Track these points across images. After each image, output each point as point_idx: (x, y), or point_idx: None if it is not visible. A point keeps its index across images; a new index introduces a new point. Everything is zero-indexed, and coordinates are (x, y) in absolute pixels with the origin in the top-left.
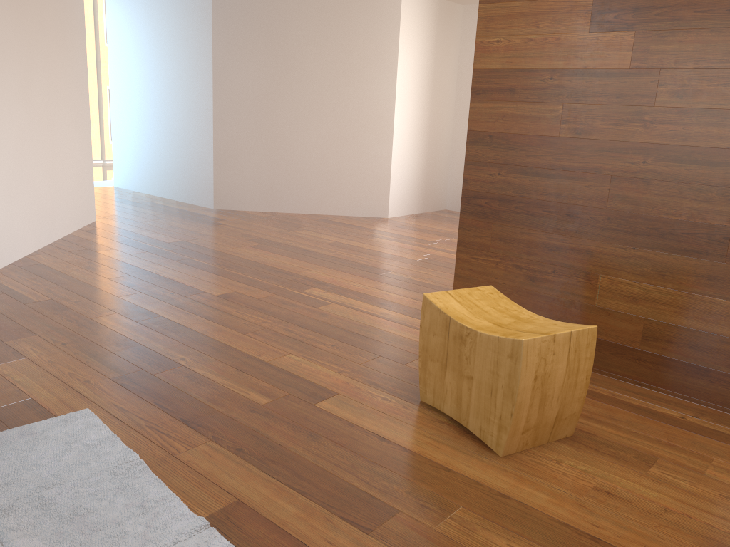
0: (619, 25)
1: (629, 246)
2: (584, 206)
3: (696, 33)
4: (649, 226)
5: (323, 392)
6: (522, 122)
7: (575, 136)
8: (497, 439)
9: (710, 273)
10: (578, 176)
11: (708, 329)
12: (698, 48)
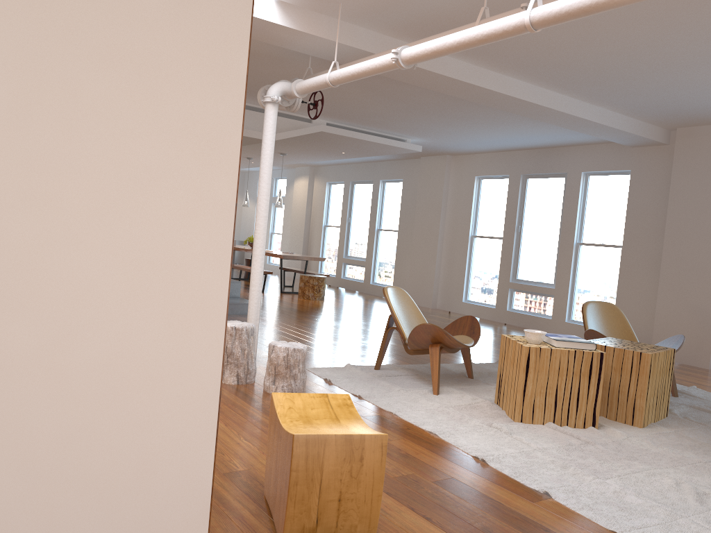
0: None
1: None
2: None
3: None
4: None
5: None
6: None
7: None
8: None
9: None
10: None
11: None
12: None
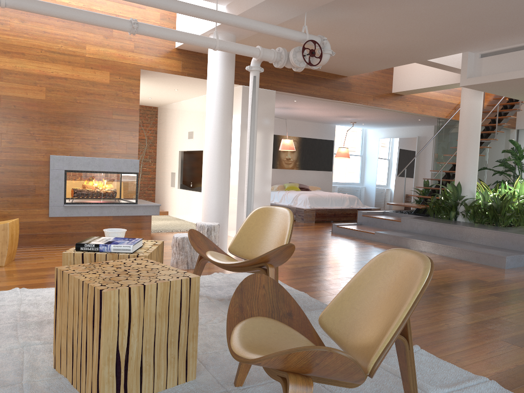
0: None
1: None
2: None
3: (12, 122)
4: (7, 188)
5: None
6: None
7: None
8: (1, 260)
9: (31, 201)
10: None
11: (34, 220)
12: (14, 127)
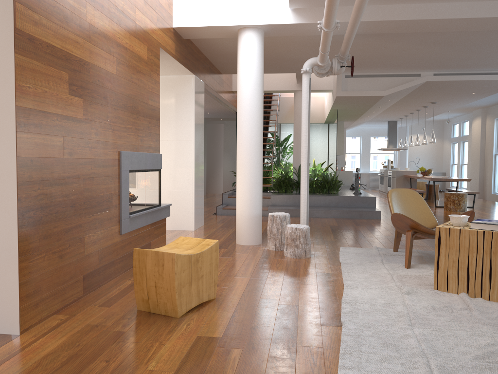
0: (78, 94)
1: (91, 215)
2: (76, 198)
3: (98, 105)
4: (95, 201)
5: (202, 339)
6: (47, 148)
7: (69, 157)
8: (214, 291)
9: (110, 216)
10: (72, 181)
11: (112, 242)
12: (99, 112)
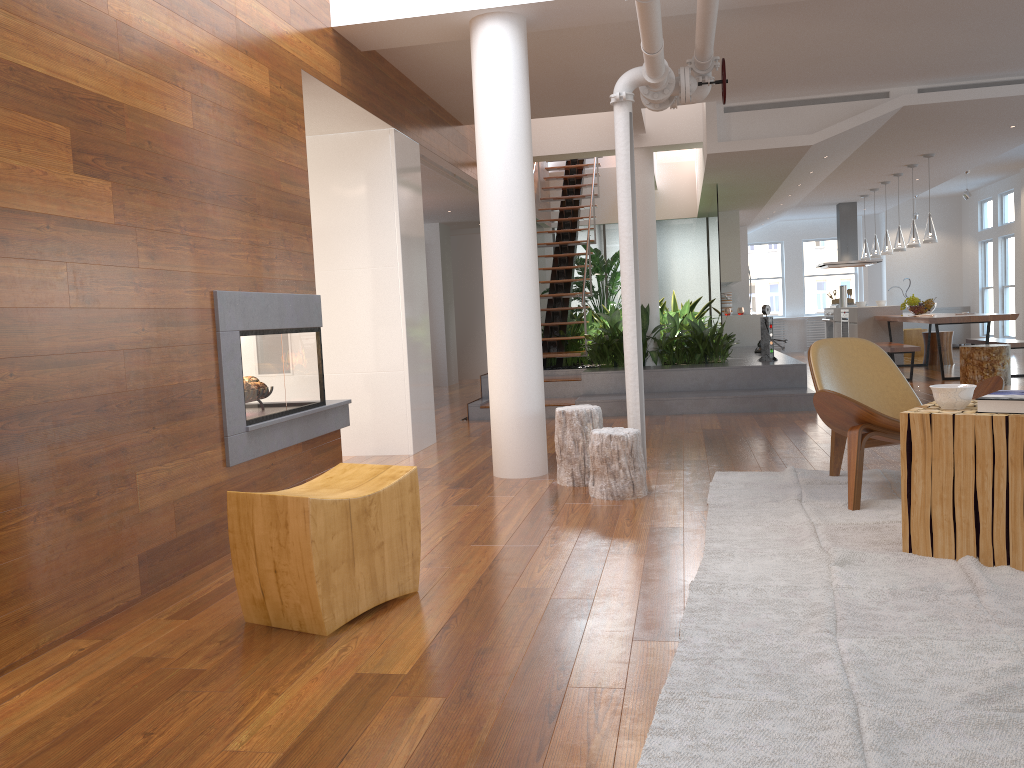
0: (99, 172)
1: (150, 427)
2: (109, 393)
3: (150, 194)
4: (159, 399)
5: (363, 680)
6: (26, 289)
7: (85, 305)
8: (413, 576)
9: (199, 430)
10: (97, 357)
11: (207, 484)
12: (154, 209)
